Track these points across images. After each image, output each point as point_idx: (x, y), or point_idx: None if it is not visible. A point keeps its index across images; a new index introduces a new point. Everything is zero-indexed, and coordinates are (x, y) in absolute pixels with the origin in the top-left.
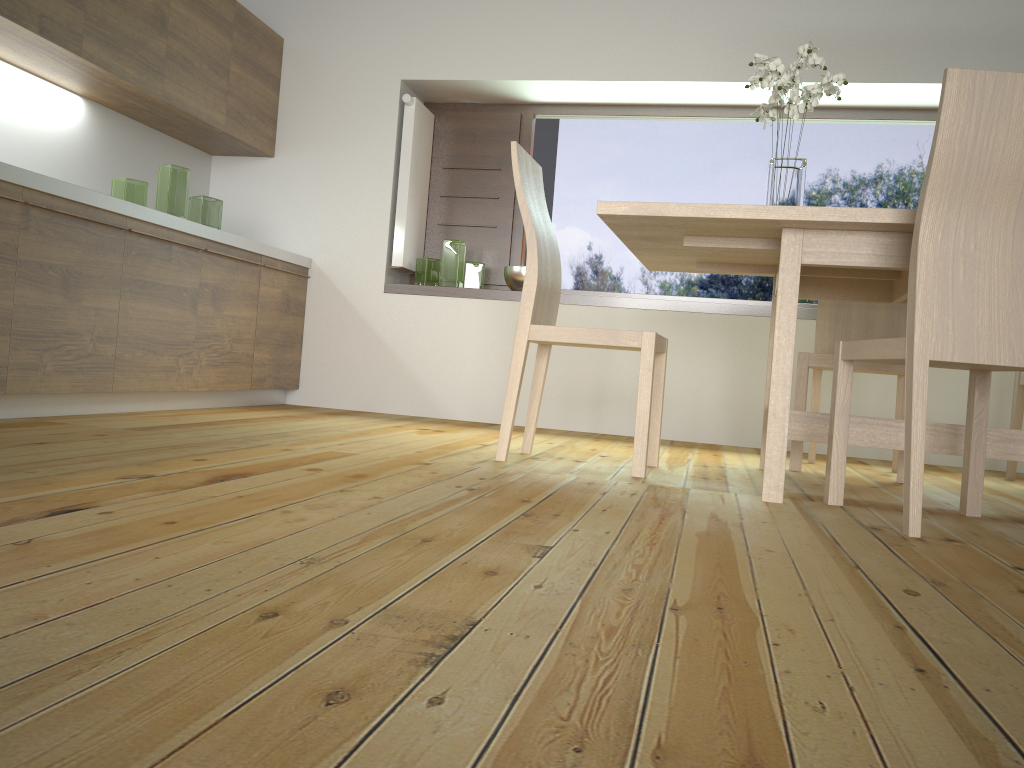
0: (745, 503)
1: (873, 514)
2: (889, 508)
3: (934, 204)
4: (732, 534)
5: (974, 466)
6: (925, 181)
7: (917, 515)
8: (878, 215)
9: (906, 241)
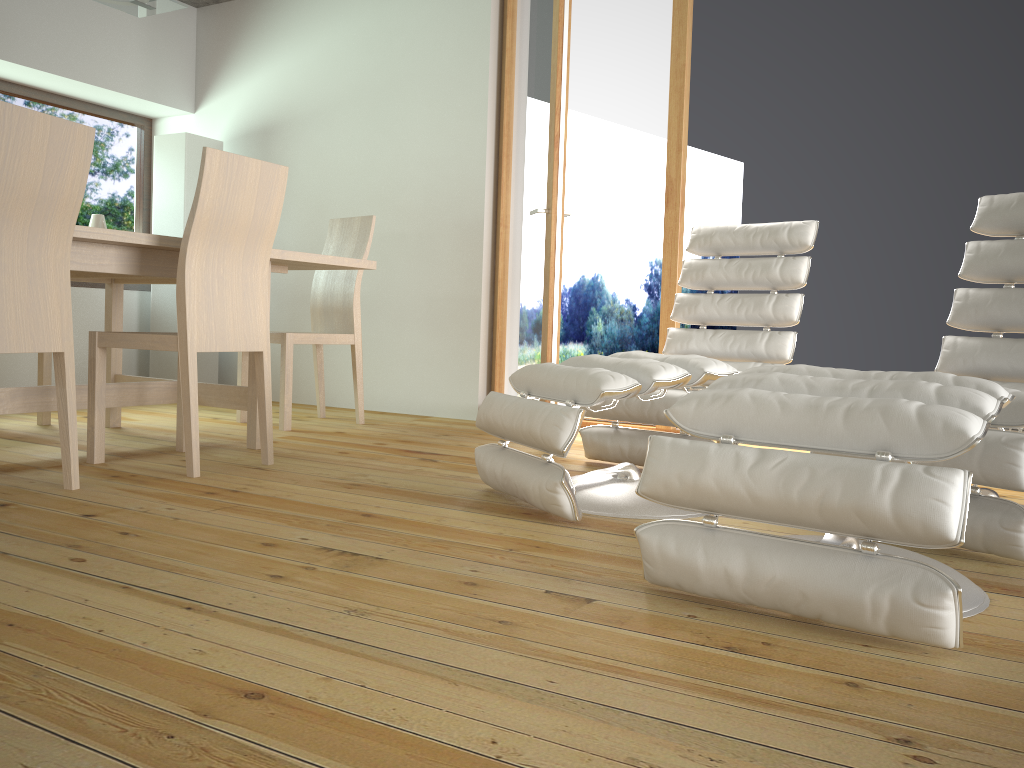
0: None
1: None
2: None
3: None
4: None
5: None
6: None
7: None
8: None
9: None
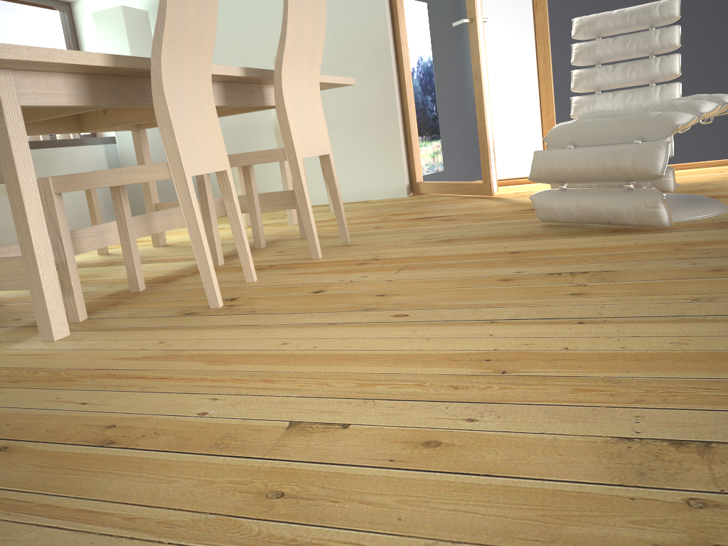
0: (63, 347)
1: (129, 311)
2: (104, 306)
3: (166, 52)
4: (217, 353)
5: (135, 254)
6: (159, 32)
7: (219, 290)
8: (93, 58)
9: (88, 82)
